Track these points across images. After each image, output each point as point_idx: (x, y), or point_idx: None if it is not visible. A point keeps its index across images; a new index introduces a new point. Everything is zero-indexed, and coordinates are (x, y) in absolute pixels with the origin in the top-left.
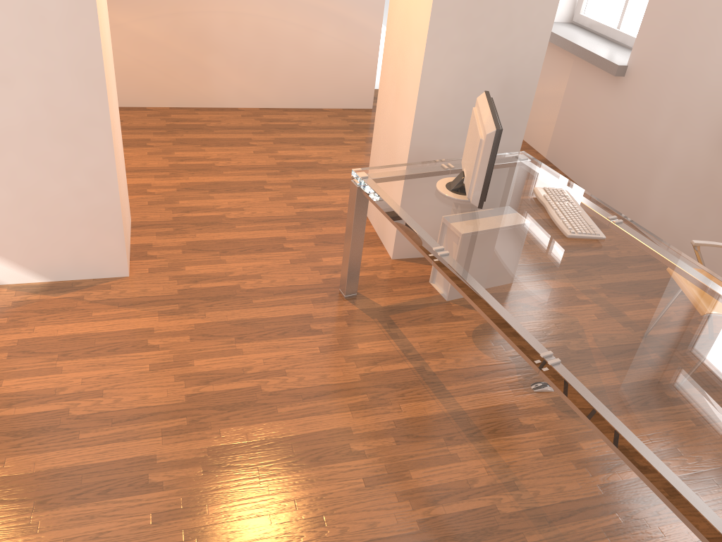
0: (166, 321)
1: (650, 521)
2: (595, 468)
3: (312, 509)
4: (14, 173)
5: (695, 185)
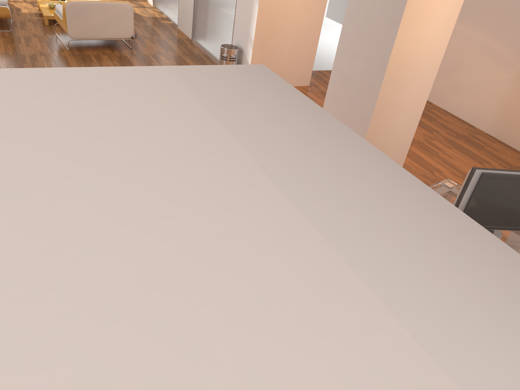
0: None
1: None
2: None
3: None
4: (341, 100)
5: None
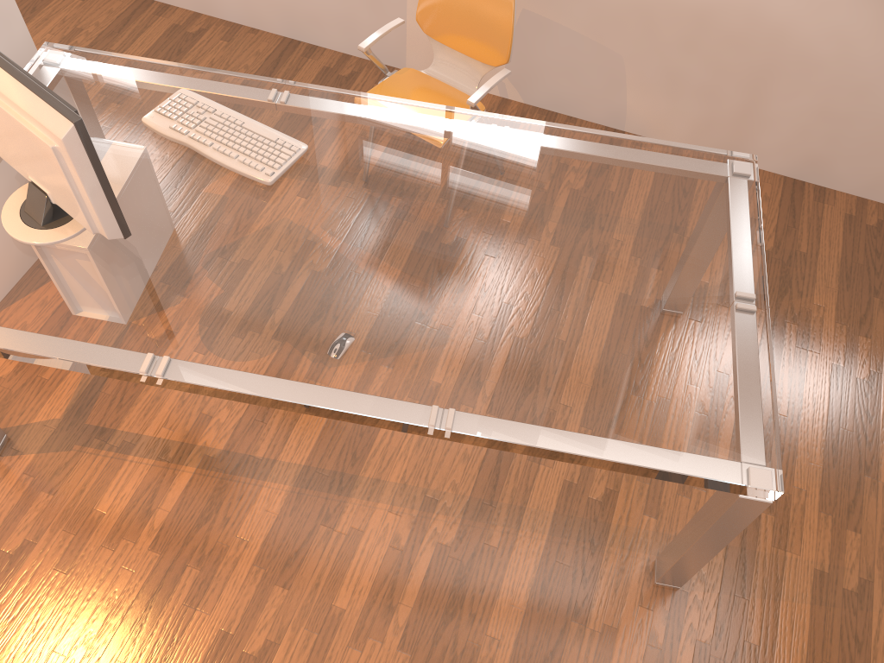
0: None
1: None
2: None
3: None
4: None
5: None
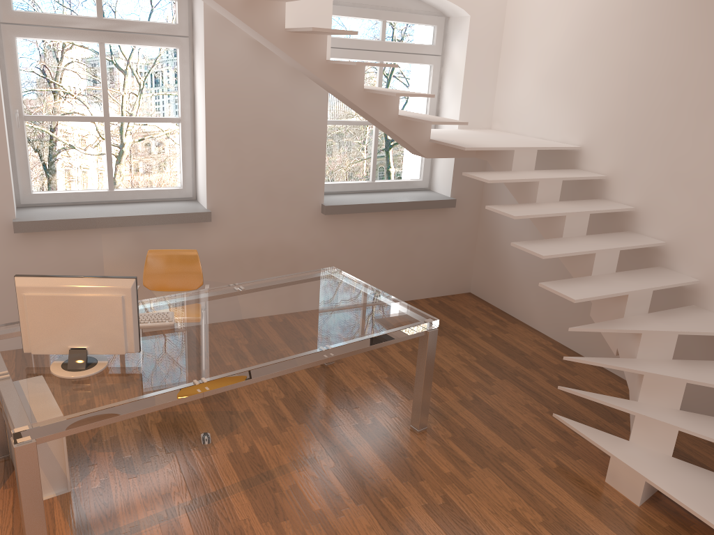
0: None
1: (320, 408)
2: (284, 423)
3: None
4: None
5: (4, 285)
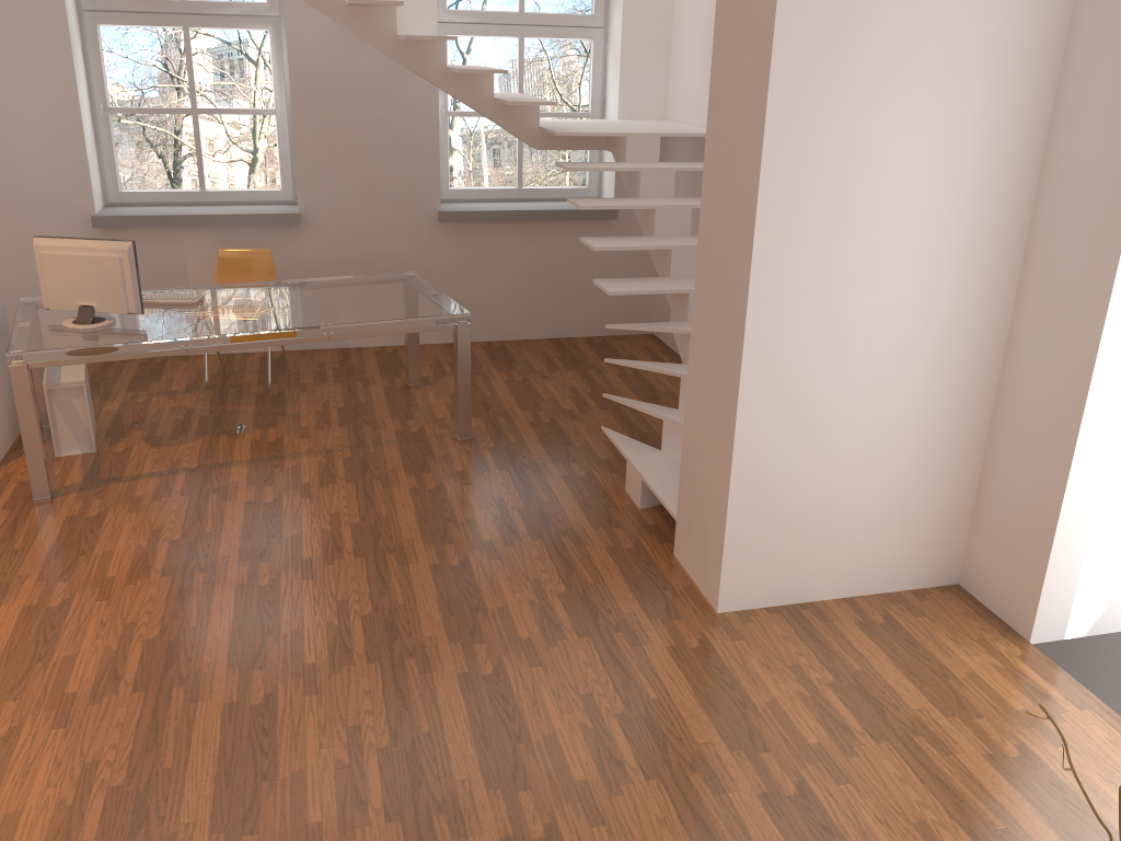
0: (17, 598)
1: (371, 417)
2: (325, 425)
3: (324, 517)
4: None
5: None
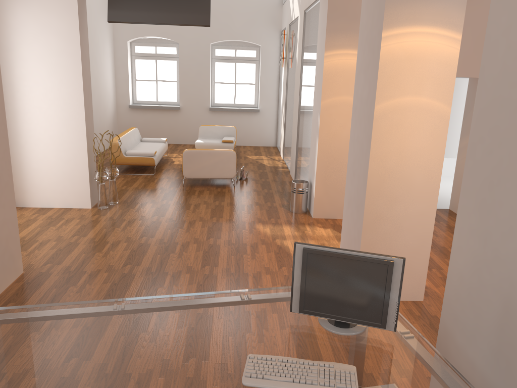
0: None
1: None
2: None
3: None
4: (349, 218)
5: None
